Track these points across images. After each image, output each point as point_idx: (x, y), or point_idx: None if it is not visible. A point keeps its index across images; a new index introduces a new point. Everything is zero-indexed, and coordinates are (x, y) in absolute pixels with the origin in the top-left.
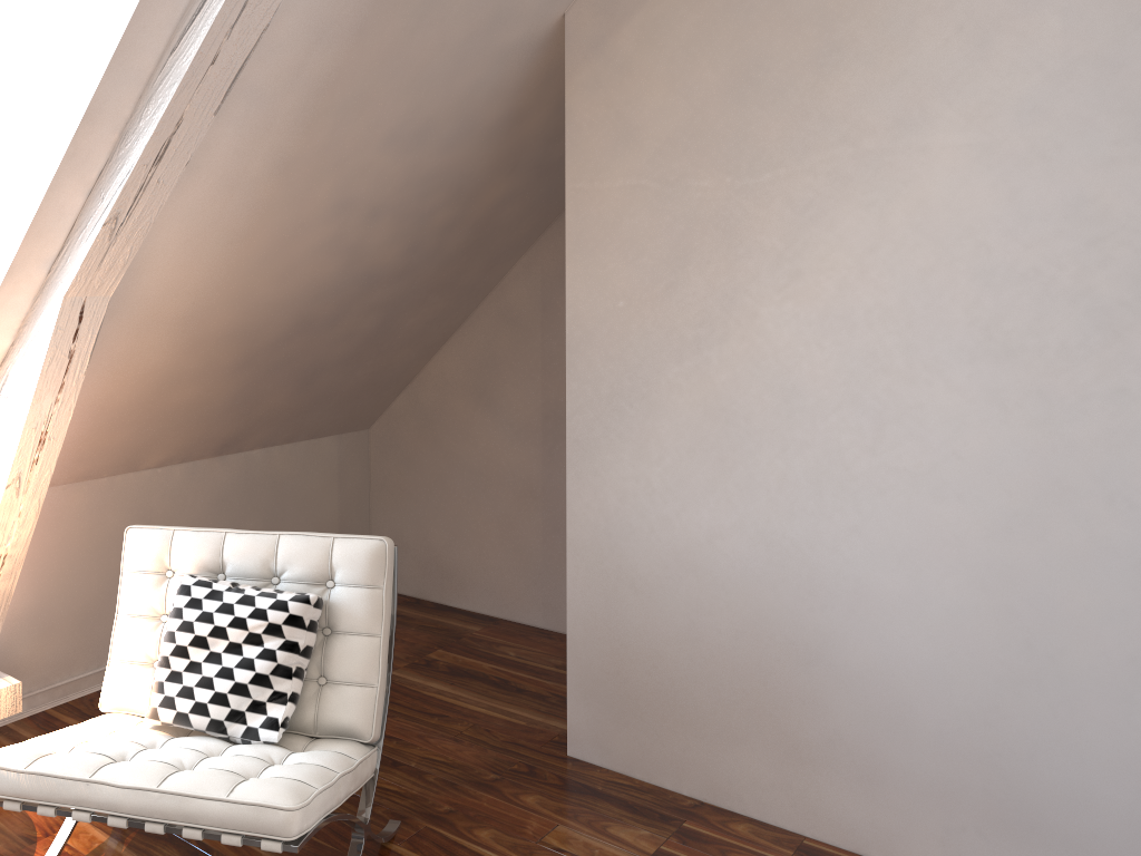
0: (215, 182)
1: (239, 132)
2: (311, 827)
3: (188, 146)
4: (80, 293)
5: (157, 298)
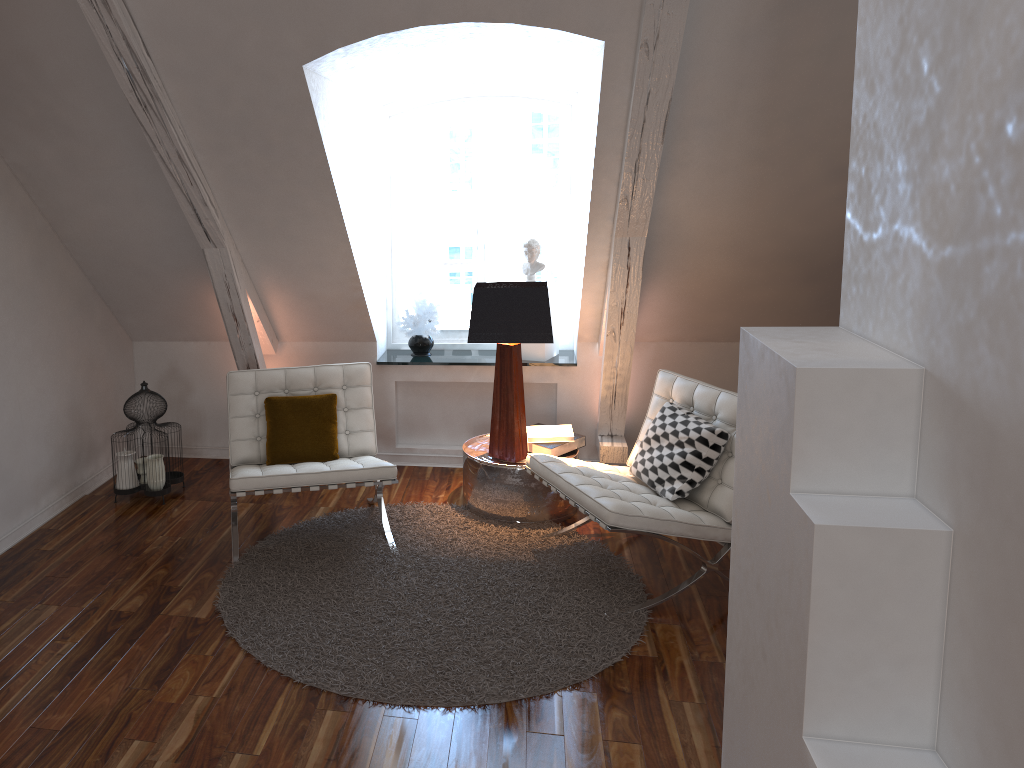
0: (705, 170)
1: (706, 142)
2: (629, 528)
3: (653, 161)
4: (624, 235)
5: (699, 234)
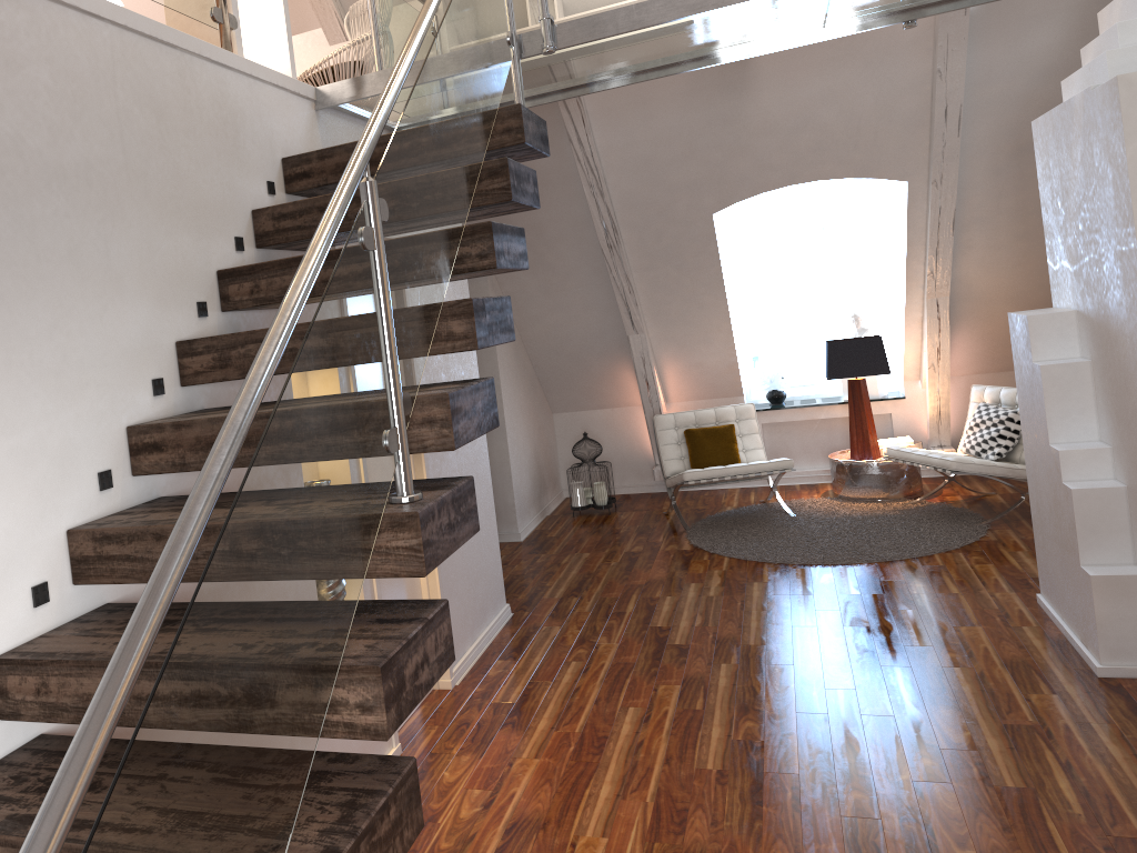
0: (984, 249)
1: (982, 232)
2: (966, 471)
3: (947, 247)
4: (933, 297)
5: (987, 291)
